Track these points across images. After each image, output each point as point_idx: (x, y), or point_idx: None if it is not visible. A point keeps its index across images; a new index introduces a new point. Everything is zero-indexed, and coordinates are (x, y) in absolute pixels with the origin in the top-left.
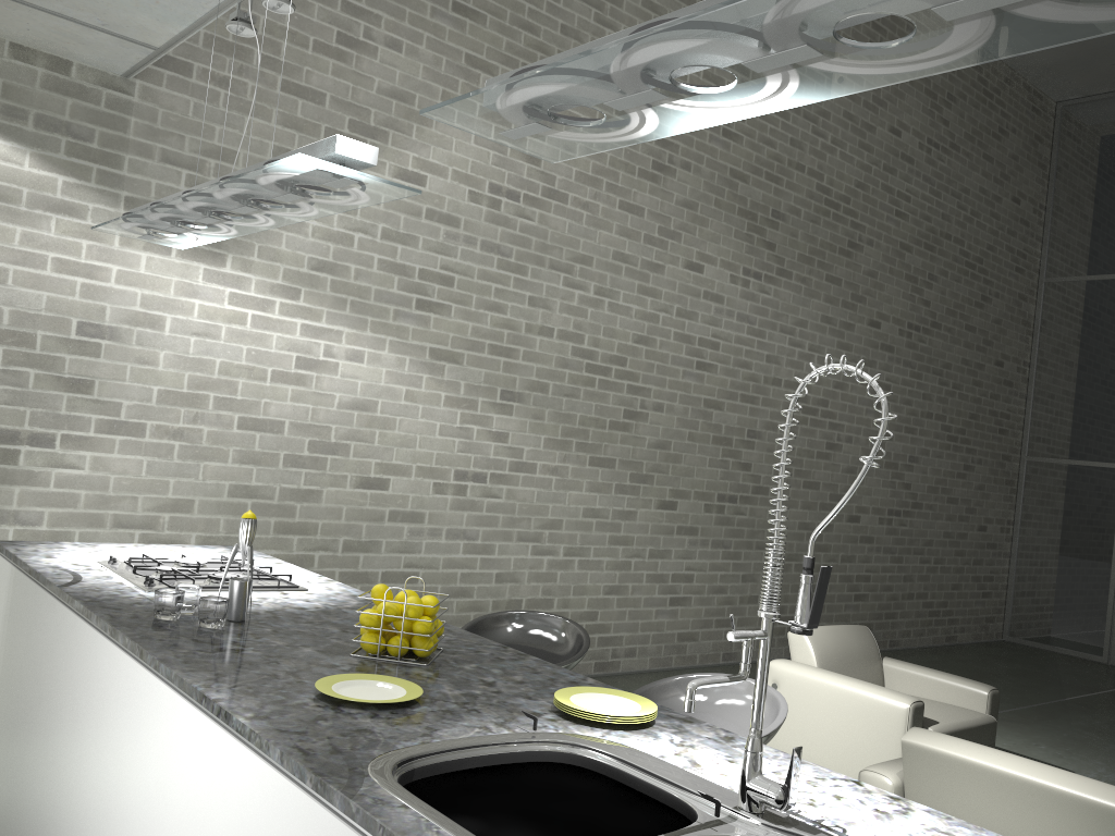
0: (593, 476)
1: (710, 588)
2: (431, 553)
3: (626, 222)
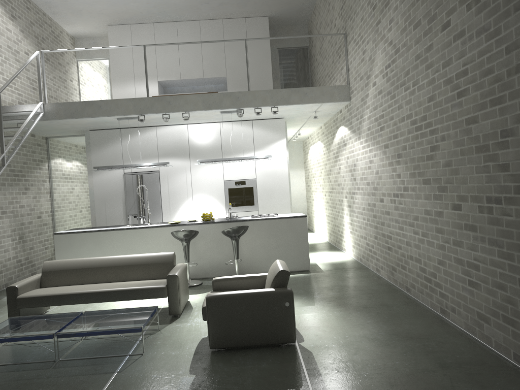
0: (424, 190)
1: (492, 282)
2: (392, 228)
3: (416, 35)
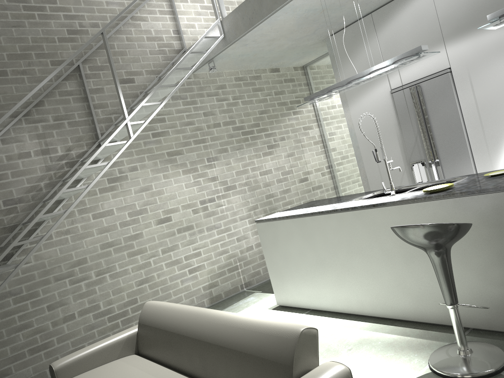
0: None
1: None
2: None
3: None
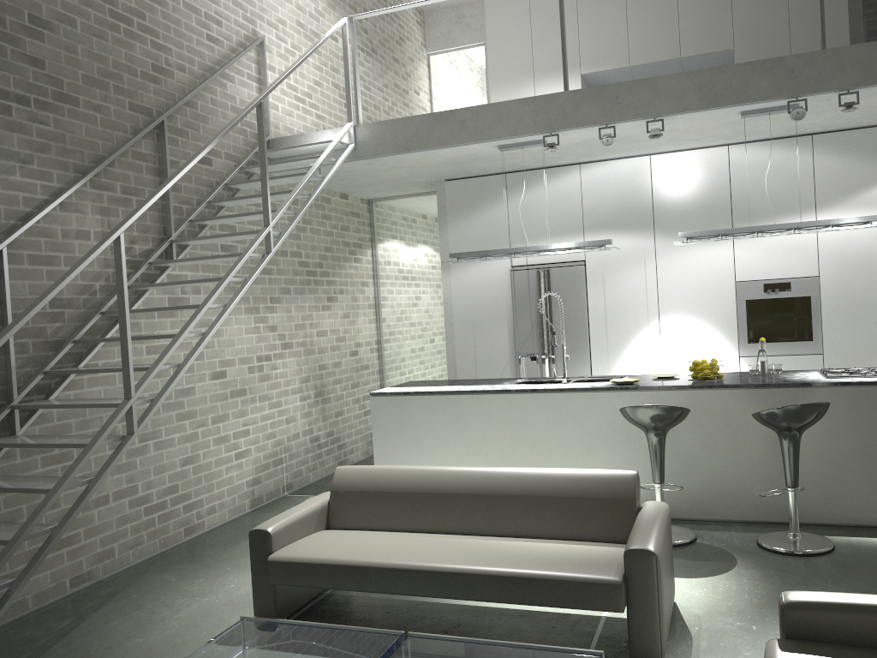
0: None
1: None
2: None
3: None
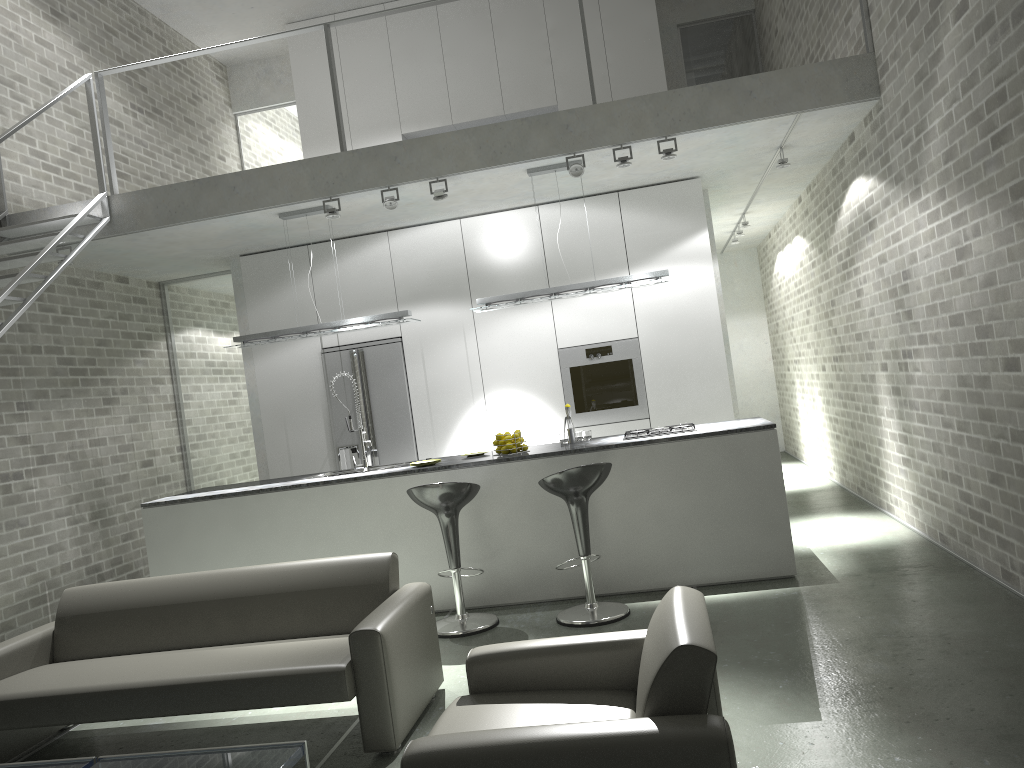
0: None
1: None
2: None
3: None
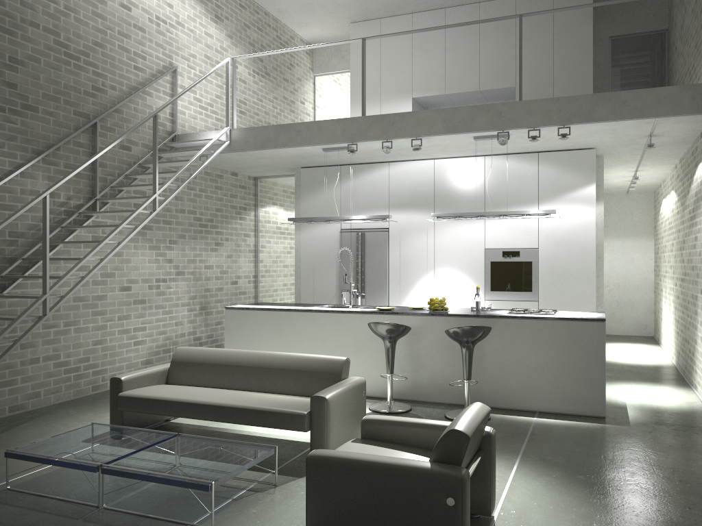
0: None
1: None
2: None
3: None
